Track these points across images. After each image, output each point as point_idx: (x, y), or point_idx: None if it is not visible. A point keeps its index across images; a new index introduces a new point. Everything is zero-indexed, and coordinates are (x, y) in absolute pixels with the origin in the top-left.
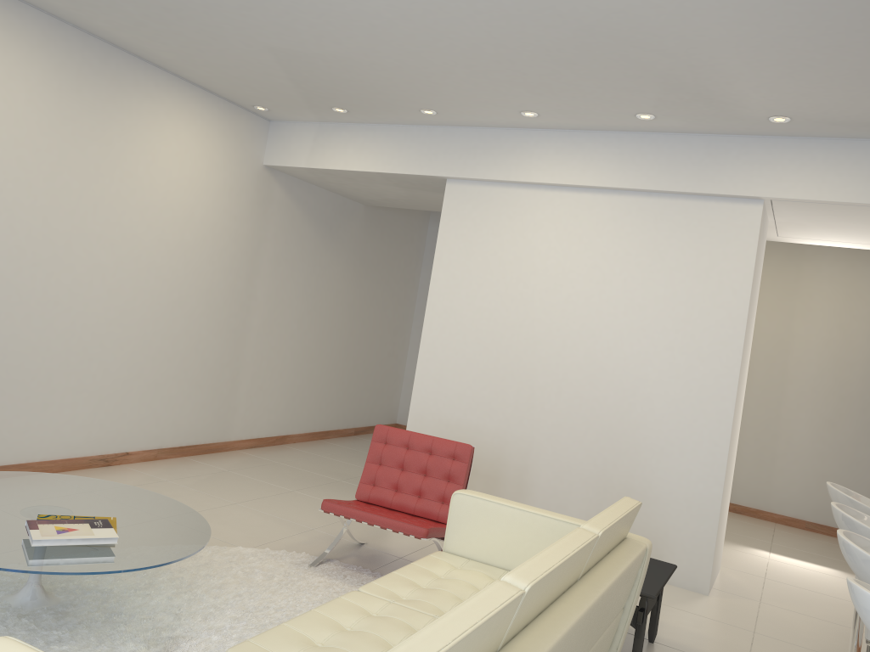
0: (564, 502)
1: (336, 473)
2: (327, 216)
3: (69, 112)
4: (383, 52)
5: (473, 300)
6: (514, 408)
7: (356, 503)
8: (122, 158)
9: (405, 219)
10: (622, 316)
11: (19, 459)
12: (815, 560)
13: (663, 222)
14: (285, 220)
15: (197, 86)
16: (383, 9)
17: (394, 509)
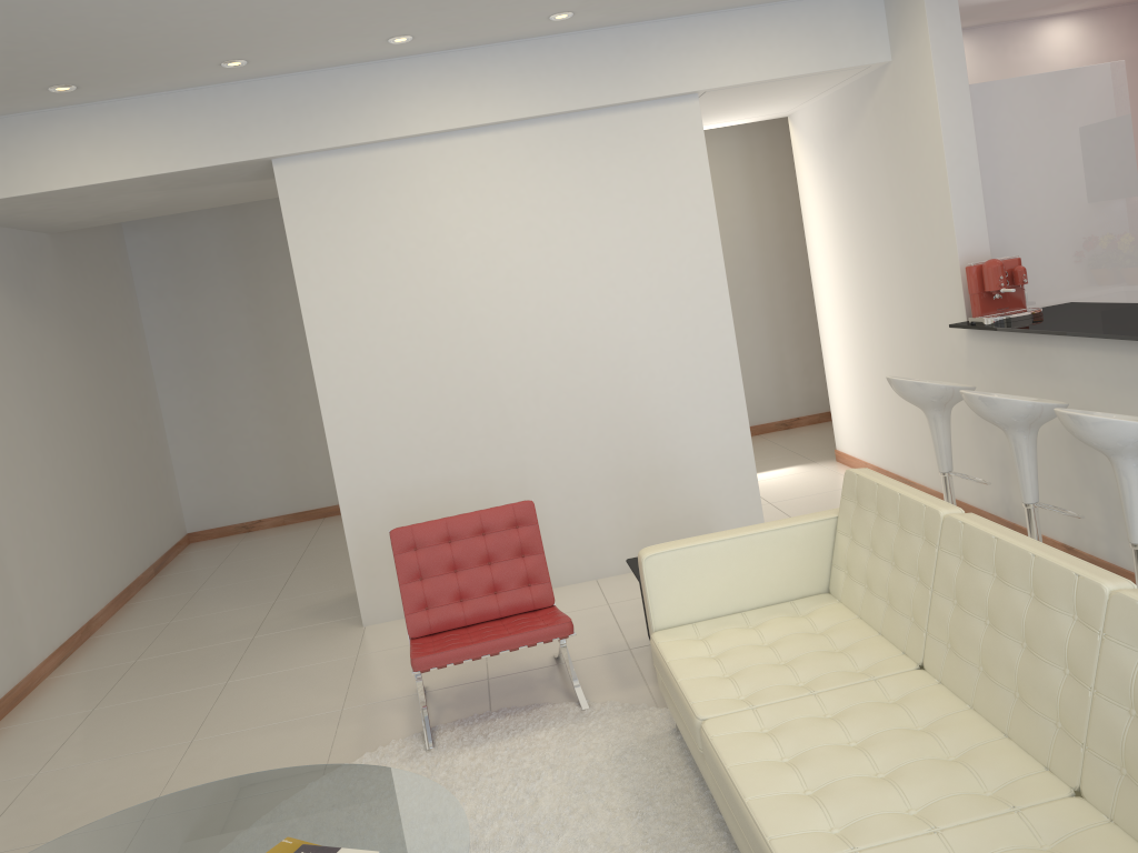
0: (587, 520)
1: (230, 632)
2: (14, 268)
3: None
4: None
5: (379, 320)
6: (486, 437)
7: (420, 642)
8: None
9: (99, 238)
10: (583, 277)
11: None
12: (770, 466)
13: (595, 147)
14: None
15: None
16: None
17: (472, 624)
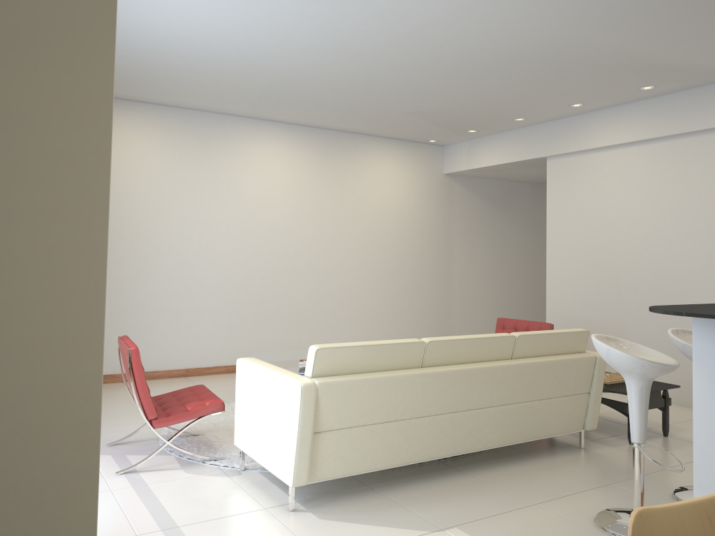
0: None
1: None
2: (499, 196)
3: (323, 172)
4: (459, 99)
5: (573, 235)
6: (609, 303)
7: None
8: (355, 189)
9: None
10: (669, 227)
11: None
12: None
13: (688, 154)
14: (466, 205)
15: (391, 138)
16: (437, 83)
17: None
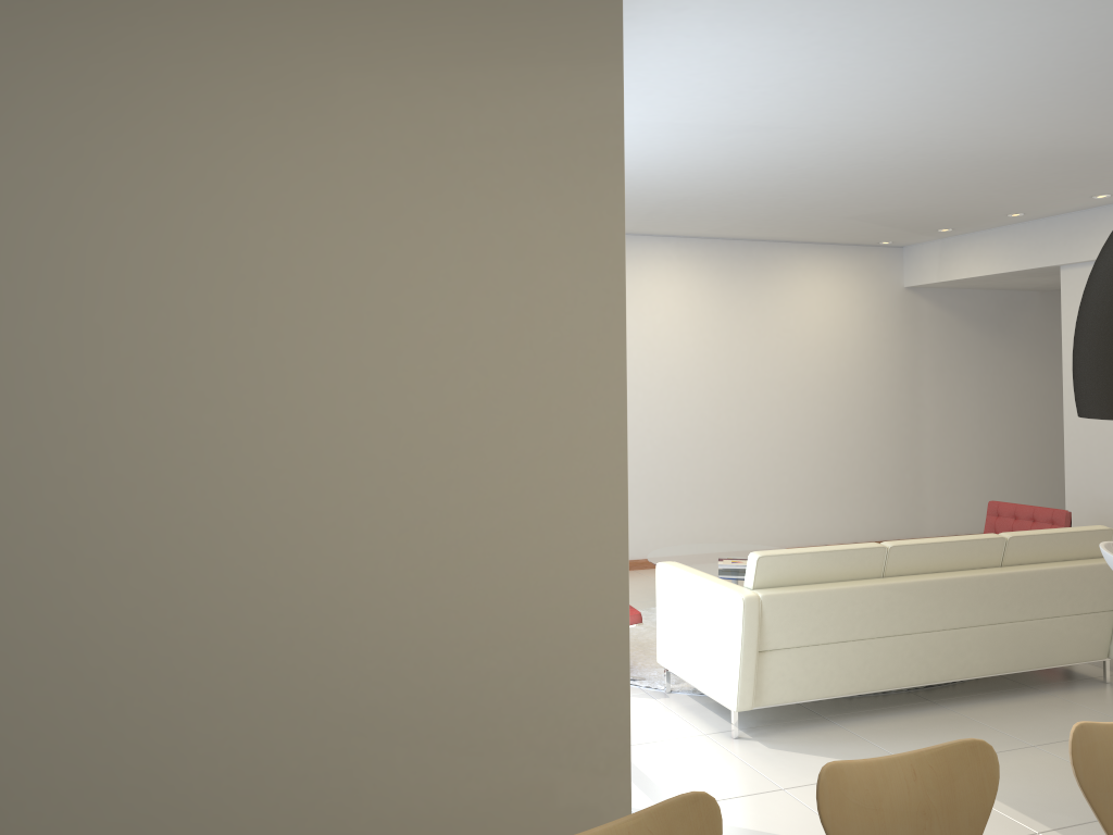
0: None
1: None
2: (991, 314)
3: (730, 298)
4: (924, 200)
5: None
6: None
7: None
8: (775, 319)
9: None
10: None
11: None
12: None
13: None
14: (939, 330)
15: (825, 243)
16: (891, 188)
17: None
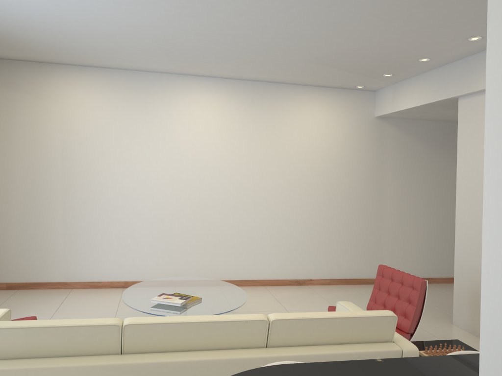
0: None
1: (438, 302)
2: (436, 136)
3: (251, 118)
4: (340, 42)
5: (481, 179)
6: None
7: None
8: (282, 132)
9: None
10: None
11: (252, 278)
12: None
13: None
14: (399, 145)
15: (320, 86)
16: (299, 26)
17: None
